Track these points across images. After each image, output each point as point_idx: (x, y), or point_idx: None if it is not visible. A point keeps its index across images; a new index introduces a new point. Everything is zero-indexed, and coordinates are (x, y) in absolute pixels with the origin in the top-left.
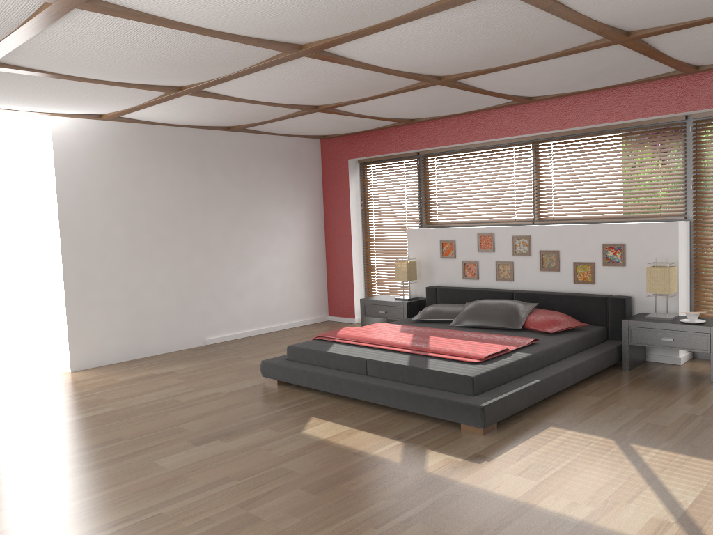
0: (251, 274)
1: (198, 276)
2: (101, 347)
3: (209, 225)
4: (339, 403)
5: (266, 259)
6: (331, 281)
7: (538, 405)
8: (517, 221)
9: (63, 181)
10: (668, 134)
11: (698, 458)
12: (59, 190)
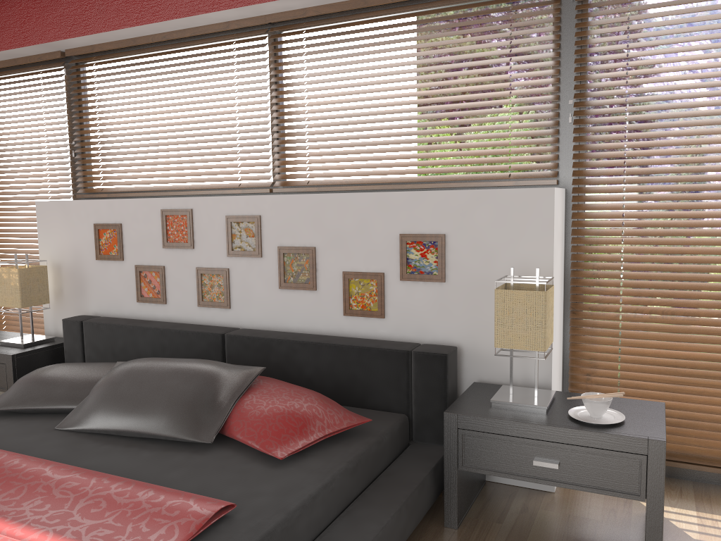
0: None
1: None
2: None
3: None
4: None
5: None
6: None
7: None
8: (244, 189)
9: None
10: (528, 6)
11: None
12: None
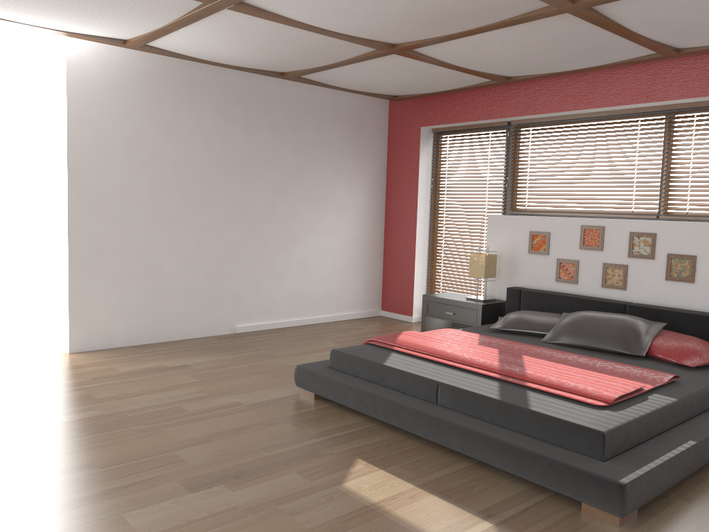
0: (295, 253)
1: (232, 251)
2: (108, 326)
3: (250, 191)
4: (395, 439)
5: (314, 238)
6: (387, 269)
7: (688, 477)
8: (634, 215)
9: (76, 121)
10: None
11: None
12: (70, 131)
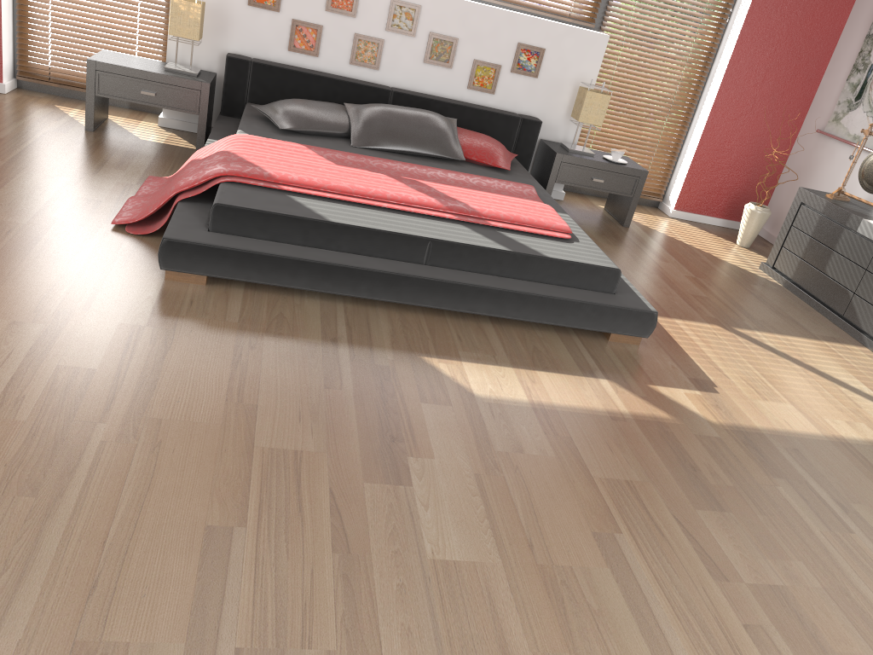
0: None
1: None
2: None
3: None
4: (395, 317)
5: None
6: None
7: None
8: None
9: None
10: None
11: (788, 337)
12: None
